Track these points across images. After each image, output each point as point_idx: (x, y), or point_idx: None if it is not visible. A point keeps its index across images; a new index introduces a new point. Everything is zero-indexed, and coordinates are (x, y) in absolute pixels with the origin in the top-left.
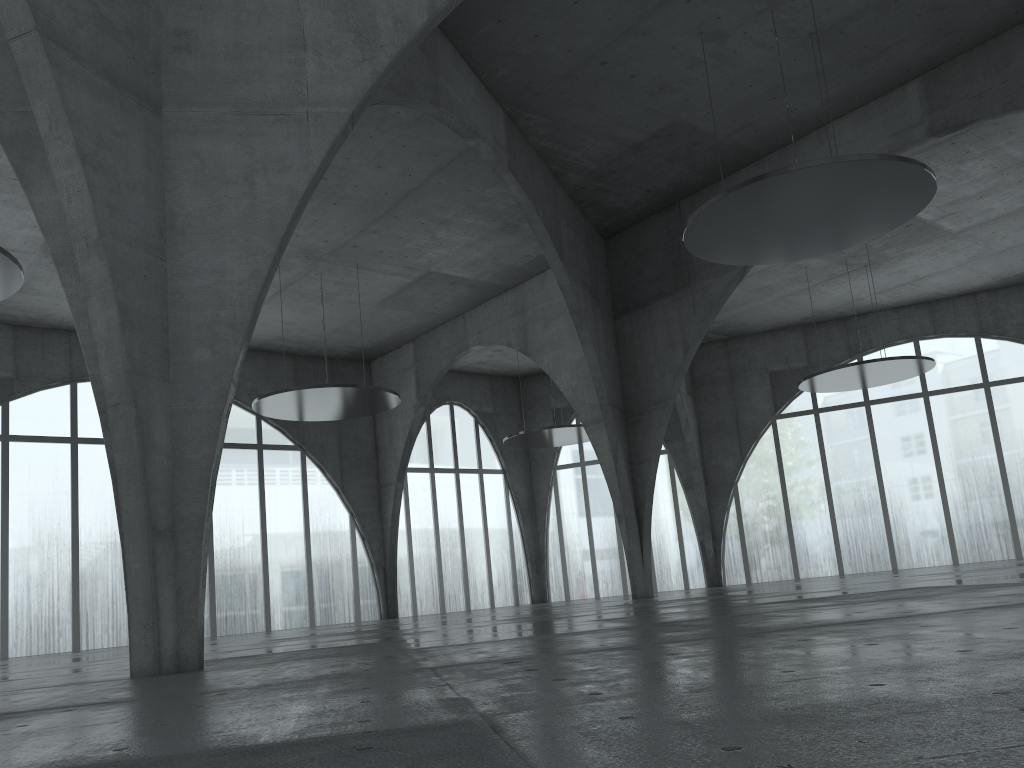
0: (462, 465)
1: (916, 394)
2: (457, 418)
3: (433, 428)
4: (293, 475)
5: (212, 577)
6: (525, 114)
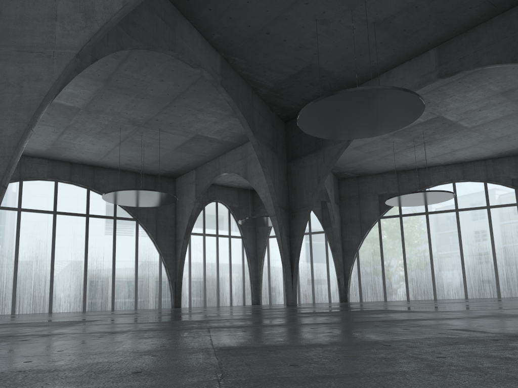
0: (220, 233)
1: (452, 210)
2: (219, 209)
3: (206, 213)
4: (131, 233)
5: (85, 281)
6: (232, 57)
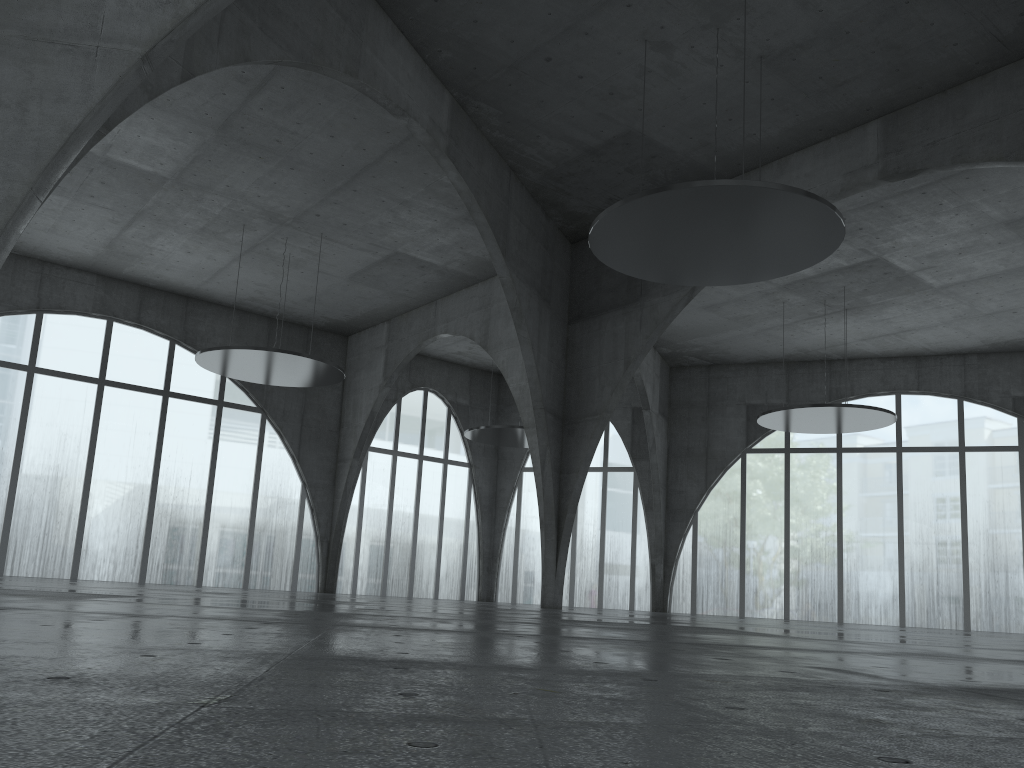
0: (427, 452)
1: (890, 448)
2: (430, 405)
3: (403, 411)
4: (250, 436)
5: (150, 524)
6: (474, 102)
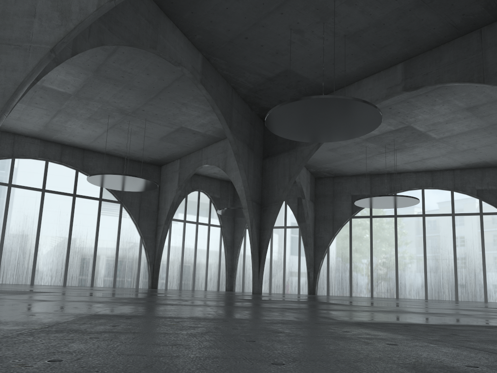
0: (200, 221)
1: (419, 215)
2: (201, 198)
3: (188, 201)
4: (115, 215)
5: (68, 257)
6: (213, 57)
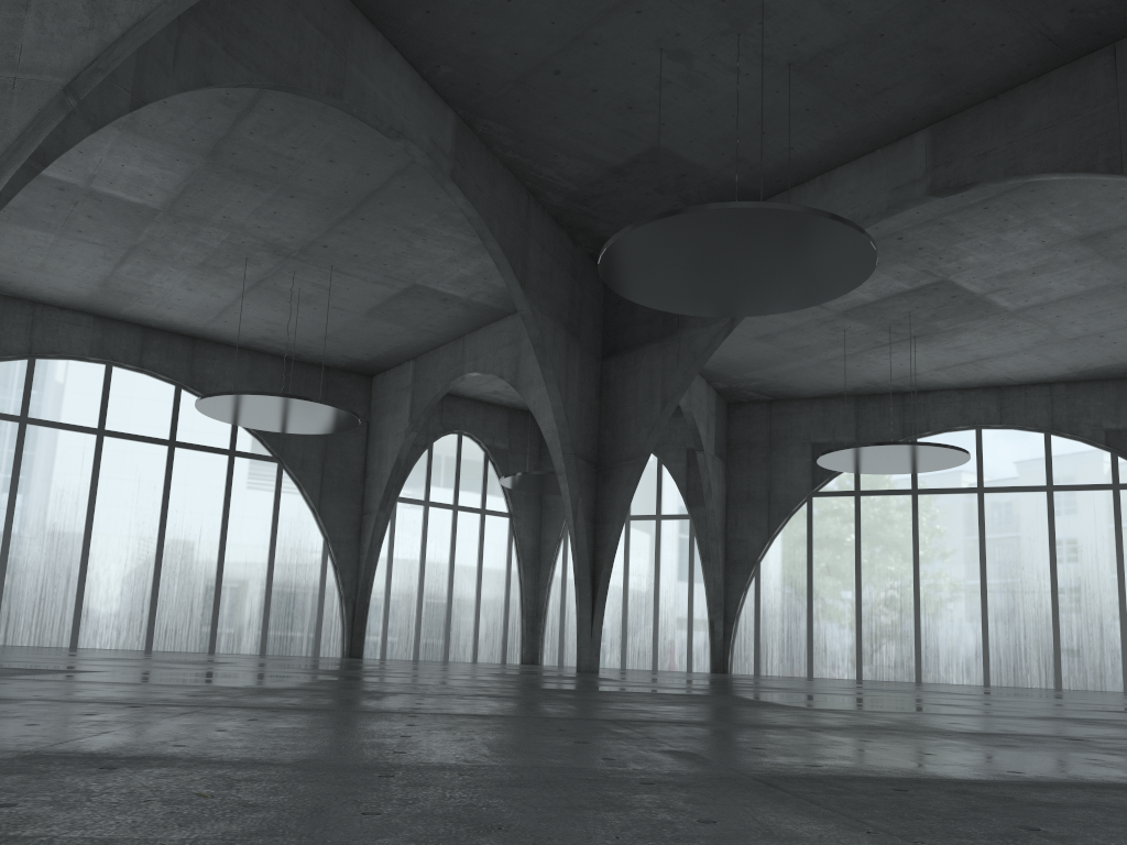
0: (463, 502)
1: (970, 489)
2: (465, 450)
3: (435, 458)
4: (266, 488)
5: (156, 586)
6: (482, 120)
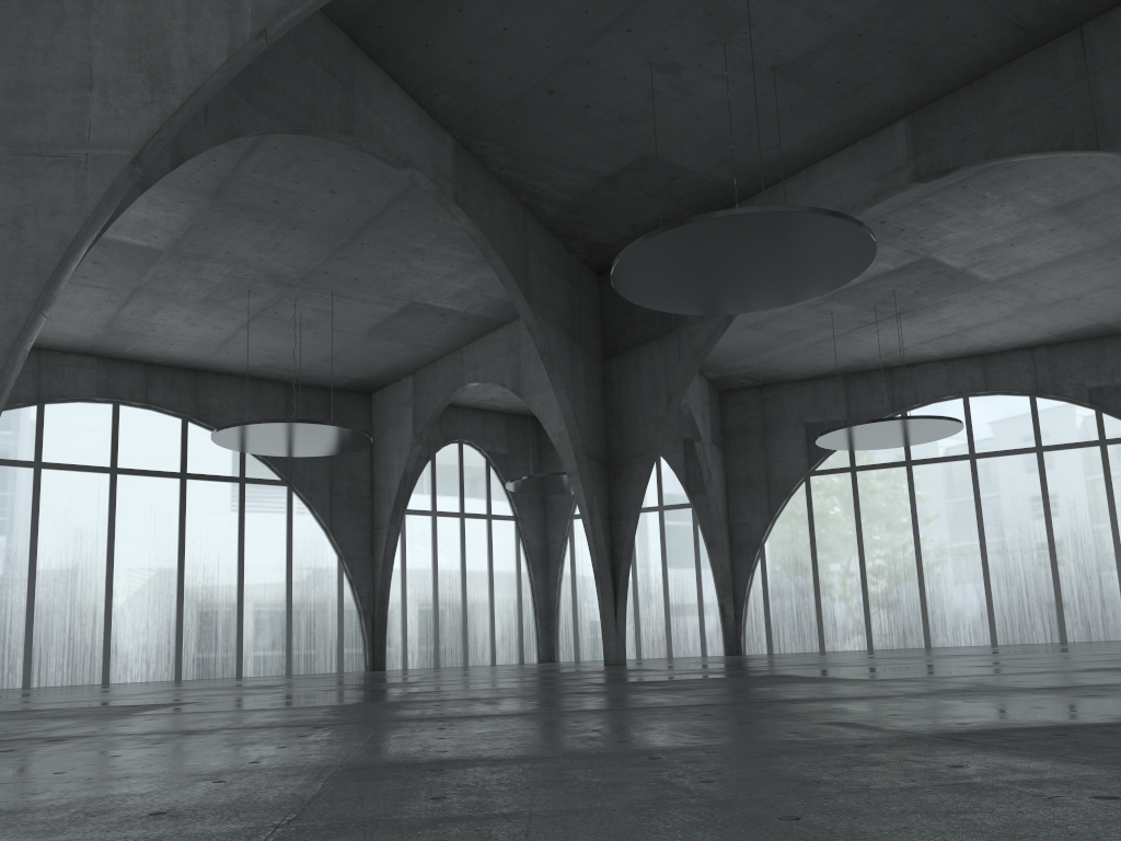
0: (469, 509)
1: (962, 456)
2: (466, 458)
3: (438, 468)
4: (278, 512)
5: (180, 617)
6: (478, 142)
